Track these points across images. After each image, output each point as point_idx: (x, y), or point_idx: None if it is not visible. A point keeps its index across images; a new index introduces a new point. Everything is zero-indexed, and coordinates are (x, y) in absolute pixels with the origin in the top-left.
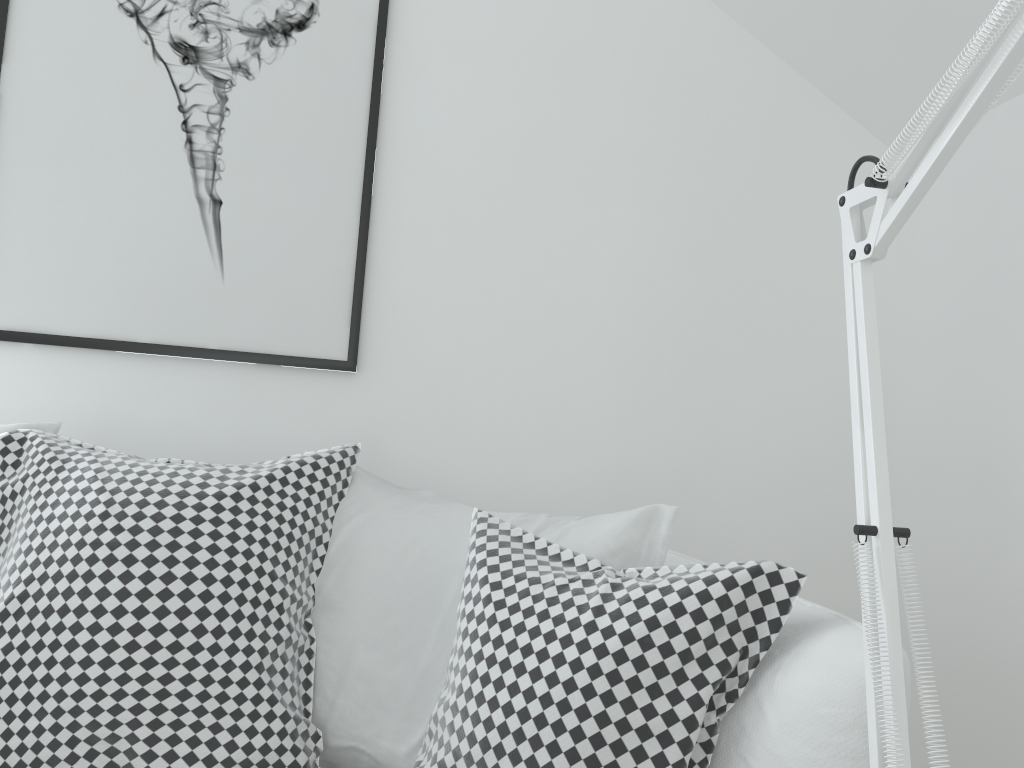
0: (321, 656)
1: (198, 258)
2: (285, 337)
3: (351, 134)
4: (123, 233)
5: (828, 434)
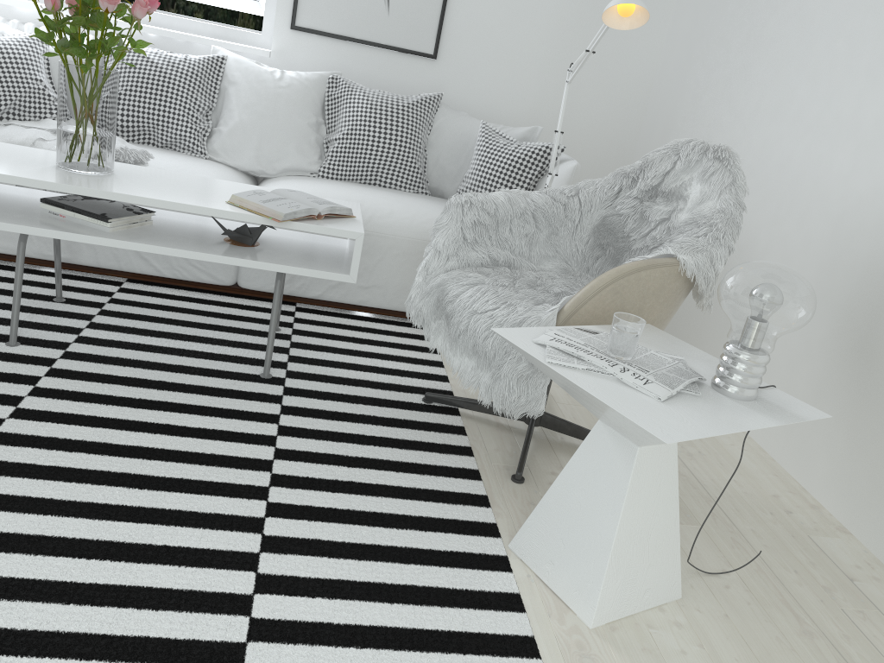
0: (429, 160)
1: (380, 5)
2: (410, 42)
3: None
4: None
5: (621, 108)
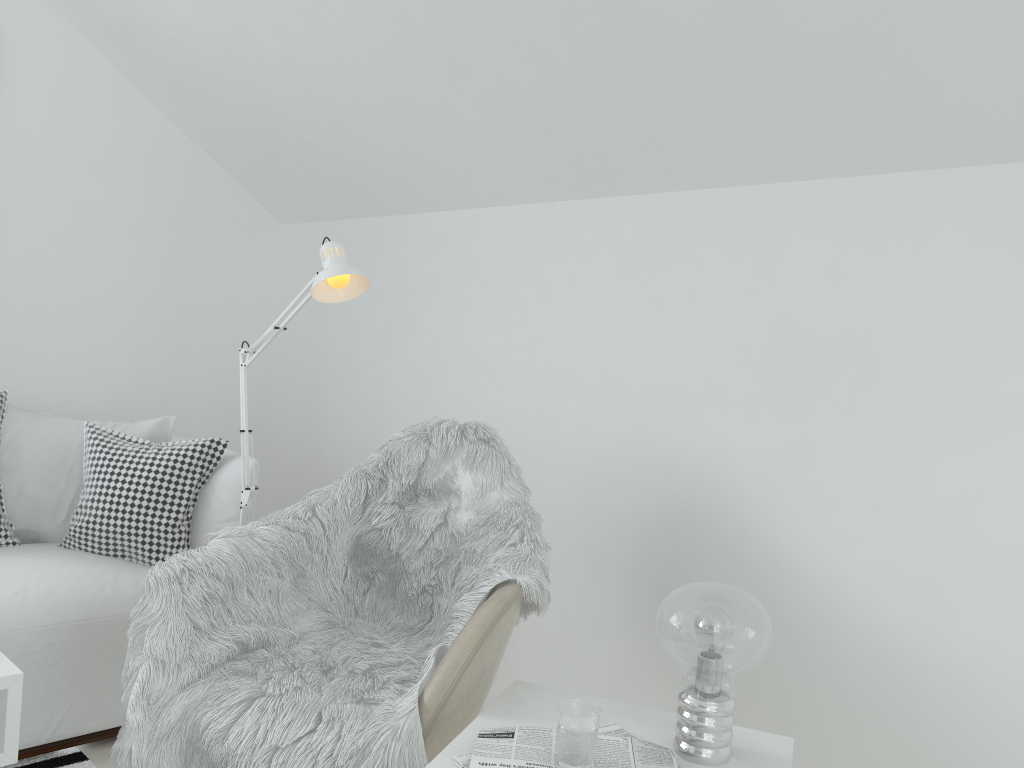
0: (6, 491)
1: None
2: None
3: None
4: None
5: None
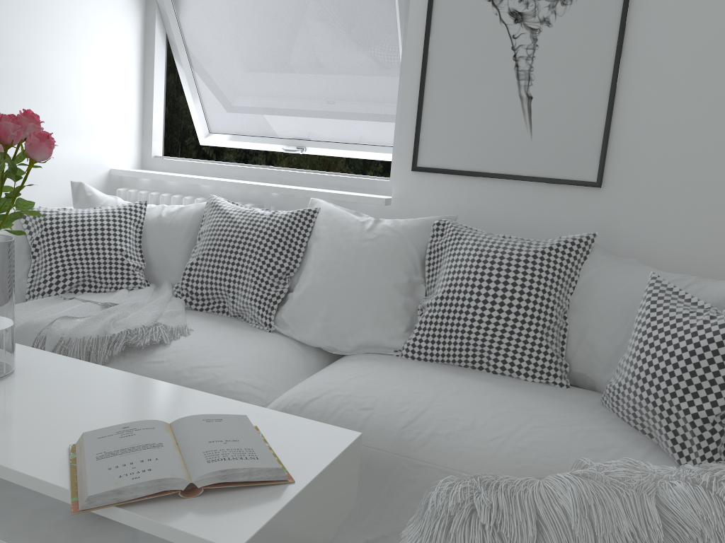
0: (570, 332)
1: (519, 128)
2: (562, 169)
3: (606, 51)
4: (483, 117)
5: None
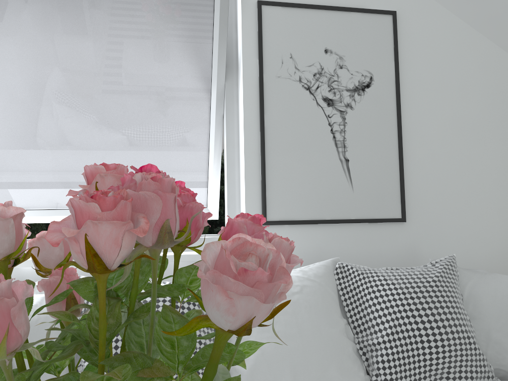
0: (476, 336)
1: (343, 183)
2: (378, 211)
3: (391, 127)
4: (315, 177)
5: None
